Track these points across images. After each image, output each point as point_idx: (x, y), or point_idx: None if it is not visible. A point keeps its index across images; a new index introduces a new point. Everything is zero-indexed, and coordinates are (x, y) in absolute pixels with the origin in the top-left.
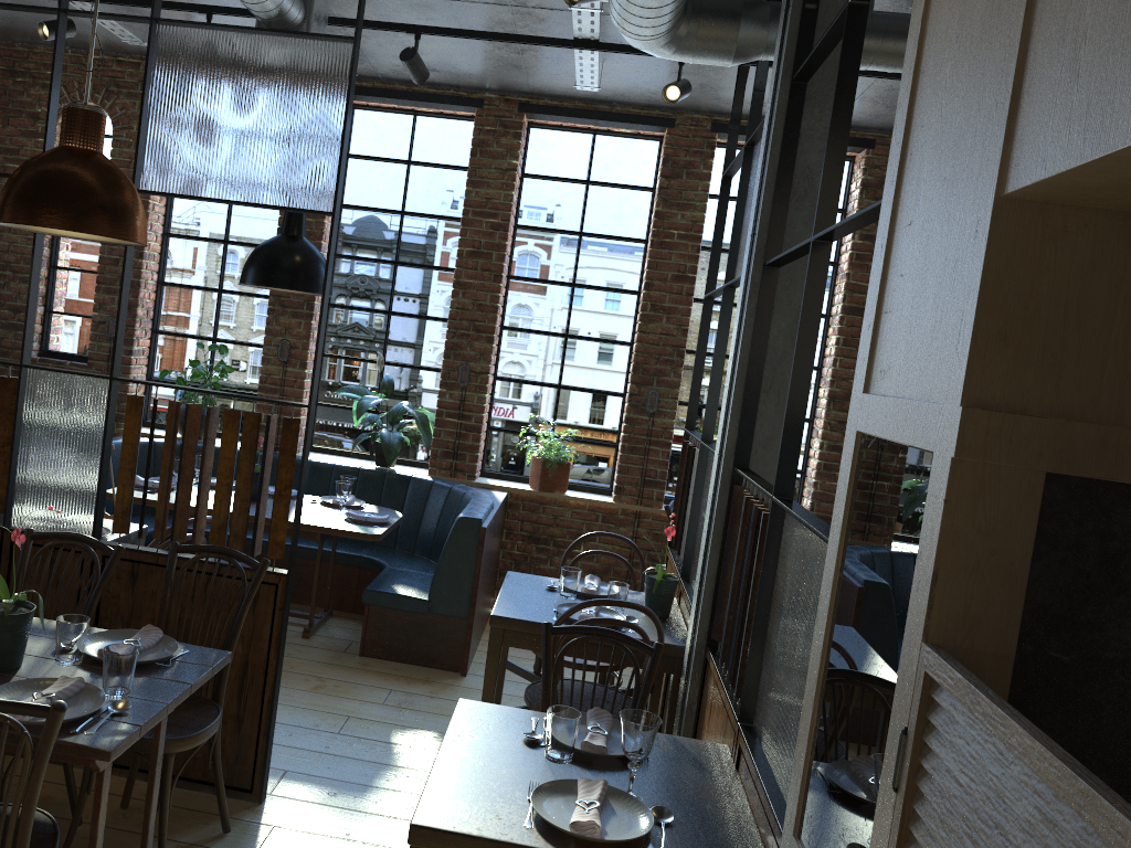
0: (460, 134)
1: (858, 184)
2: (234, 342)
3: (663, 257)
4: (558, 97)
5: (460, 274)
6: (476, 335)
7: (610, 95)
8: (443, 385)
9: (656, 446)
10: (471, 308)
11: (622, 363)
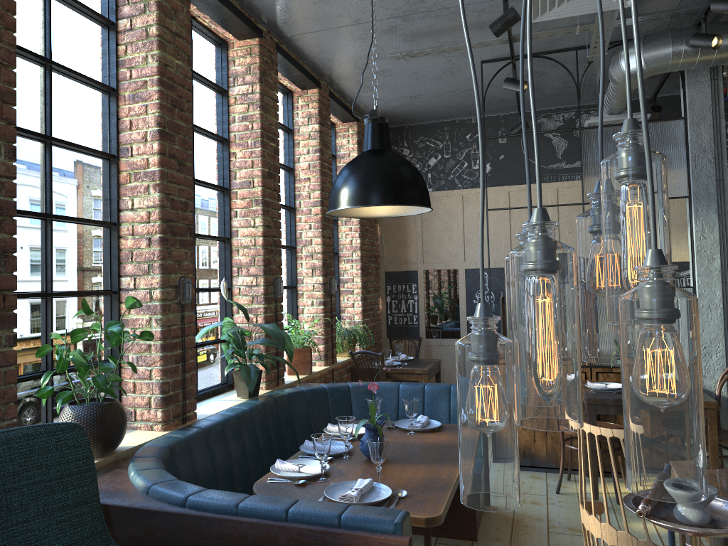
0: (213, 54)
1: (354, 142)
2: (78, 294)
3: (325, 182)
4: (289, 46)
5: (265, 193)
6: (276, 249)
7: (323, 57)
8: (267, 301)
9: (333, 318)
10: (272, 225)
11: (289, 263)
